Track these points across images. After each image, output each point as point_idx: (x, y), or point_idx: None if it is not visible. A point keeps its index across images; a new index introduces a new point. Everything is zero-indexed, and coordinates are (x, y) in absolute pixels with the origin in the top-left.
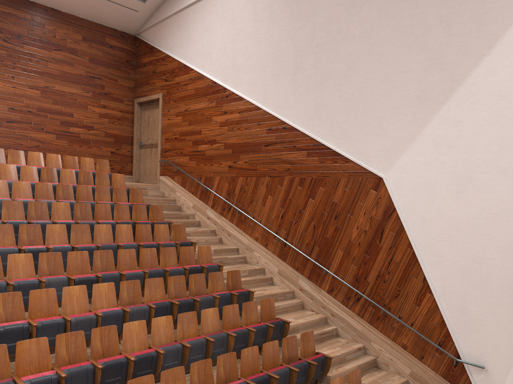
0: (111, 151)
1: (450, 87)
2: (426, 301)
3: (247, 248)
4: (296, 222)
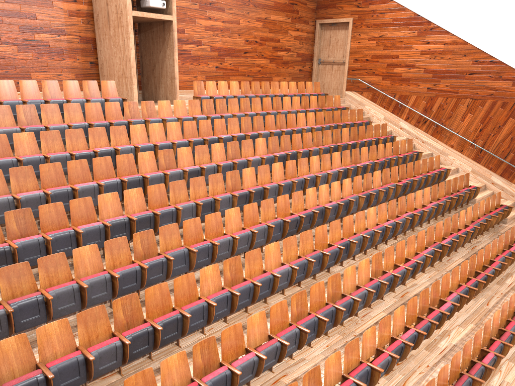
0: (299, 69)
1: None
2: None
3: (441, 153)
4: (494, 135)
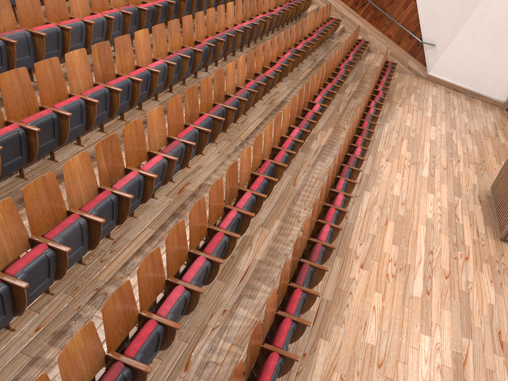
0: None
1: None
2: (410, 6)
3: None
4: None
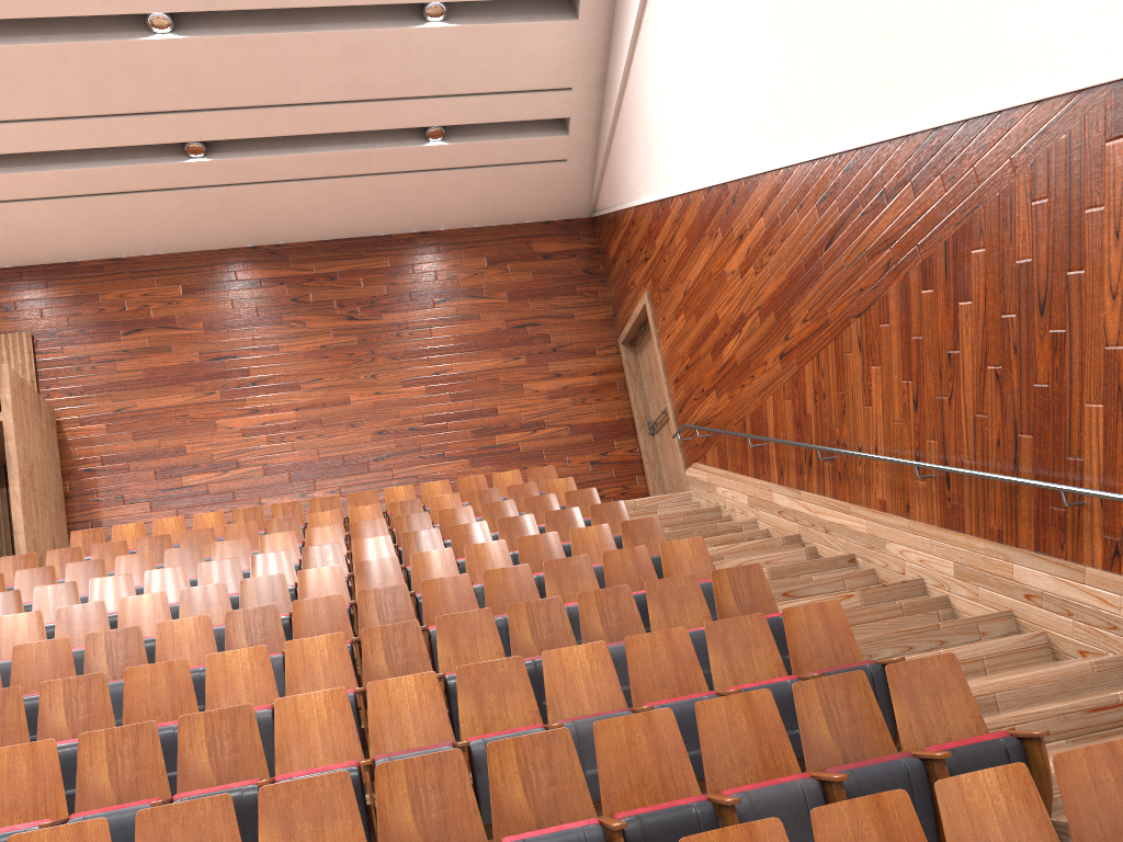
0: (592, 461)
1: None
2: None
3: (870, 544)
4: (952, 396)
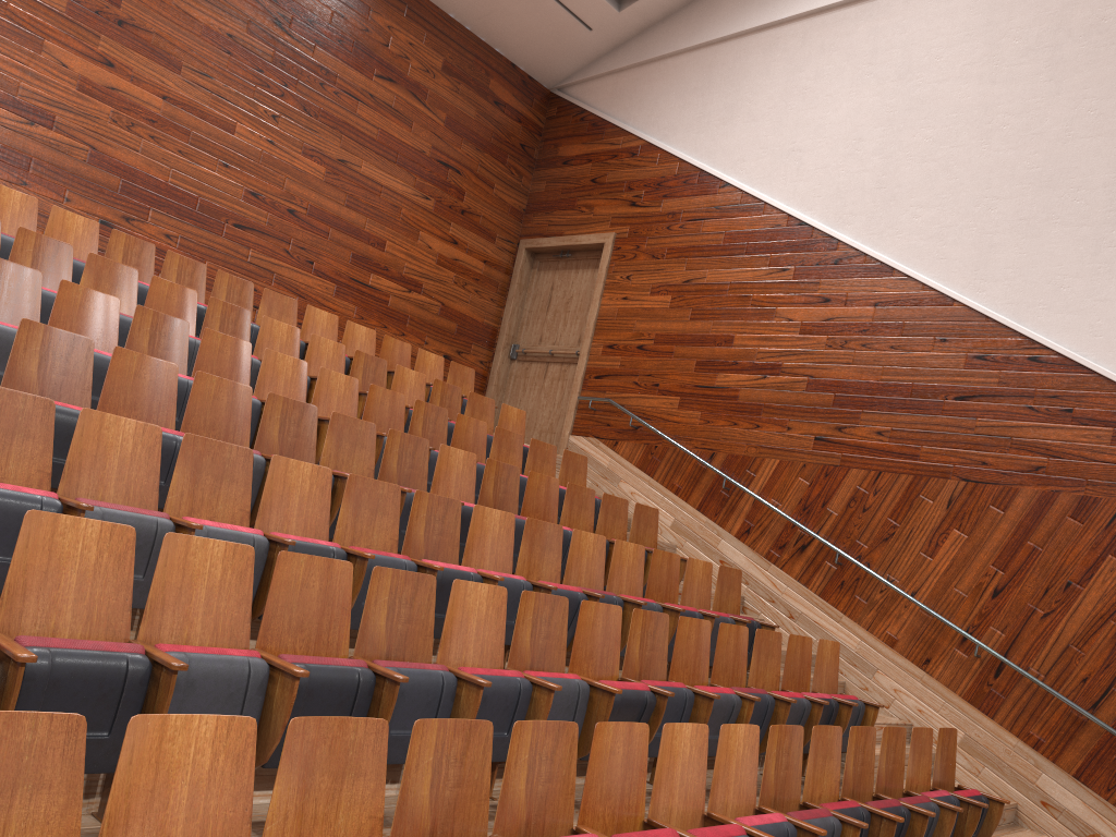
0: (446, 355)
1: None
2: None
3: (853, 662)
4: (1050, 615)
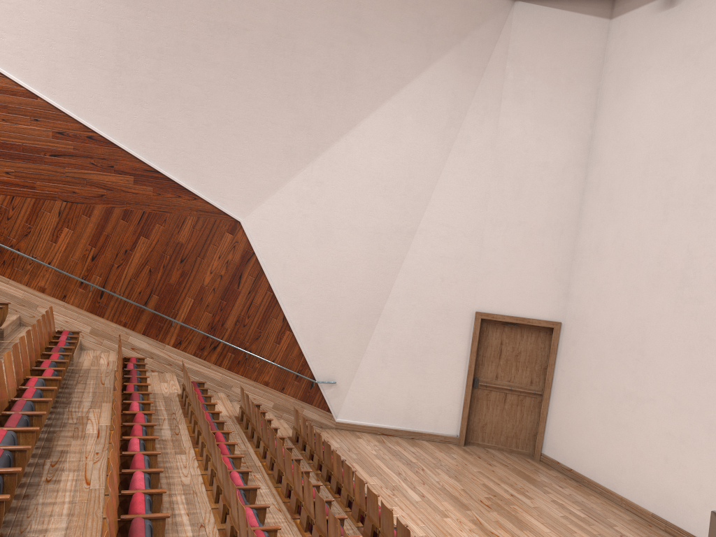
0: None
1: (315, 151)
2: (285, 338)
3: (22, 304)
4: (121, 266)
